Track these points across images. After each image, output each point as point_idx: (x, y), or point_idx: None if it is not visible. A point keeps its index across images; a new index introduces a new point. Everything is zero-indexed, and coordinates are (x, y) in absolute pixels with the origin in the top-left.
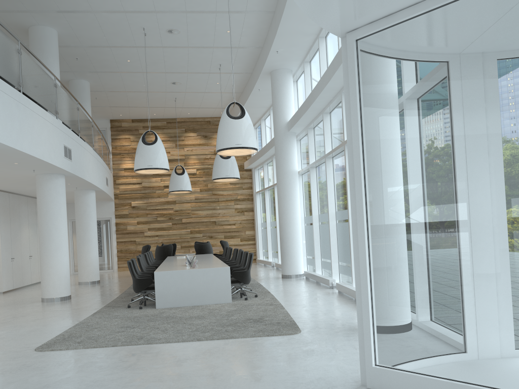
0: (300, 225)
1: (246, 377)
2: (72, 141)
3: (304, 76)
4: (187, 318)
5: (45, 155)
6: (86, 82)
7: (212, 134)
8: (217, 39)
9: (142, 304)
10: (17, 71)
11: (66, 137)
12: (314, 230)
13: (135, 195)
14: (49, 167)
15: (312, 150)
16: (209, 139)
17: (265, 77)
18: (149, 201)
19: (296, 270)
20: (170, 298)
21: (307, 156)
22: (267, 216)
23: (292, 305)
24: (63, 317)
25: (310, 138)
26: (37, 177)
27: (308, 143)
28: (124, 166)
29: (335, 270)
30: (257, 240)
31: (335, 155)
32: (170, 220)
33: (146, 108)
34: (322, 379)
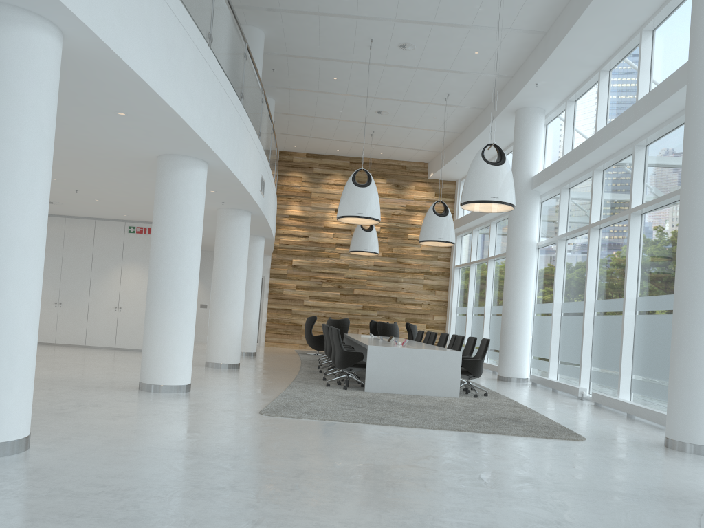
0: (531, 314)
1: (561, 473)
2: (266, 171)
3: (565, 119)
4: (418, 406)
5: (249, 185)
6: (272, 100)
7: (406, 184)
8: (458, 61)
9: (341, 385)
10: (241, 79)
11: (263, 165)
12: (554, 323)
13: (298, 251)
14: (244, 200)
15: (564, 217)
16: (401, 190)
17: (507, 115)
18: (315, 261)
19: (519, 372)
20: (383, 381)
21: (552, 224)
22: (469, 298)
23: (544, 411)
24: (253, 385)
25: (563, 201)
26: (220, 211)
27: (560, 207)
28: (289, 213)
29: (584, 377)
30: (449, 329)
31: (605, 227)
32: (339, 288)
33: (330, 141)
34: (663, 489)
